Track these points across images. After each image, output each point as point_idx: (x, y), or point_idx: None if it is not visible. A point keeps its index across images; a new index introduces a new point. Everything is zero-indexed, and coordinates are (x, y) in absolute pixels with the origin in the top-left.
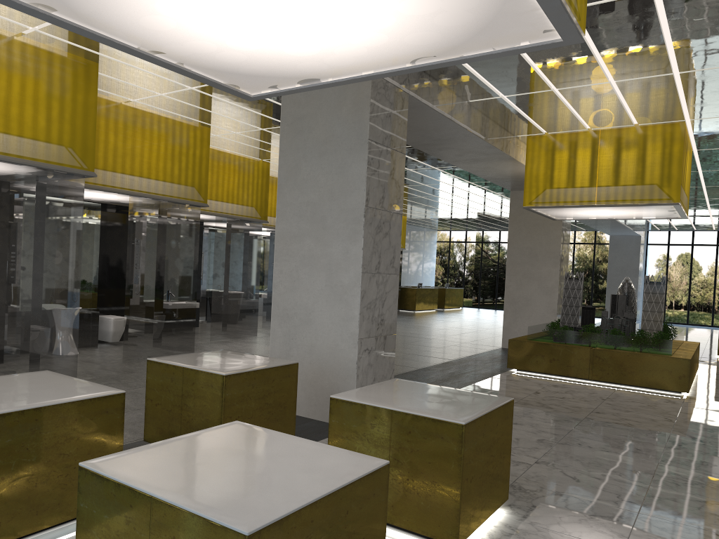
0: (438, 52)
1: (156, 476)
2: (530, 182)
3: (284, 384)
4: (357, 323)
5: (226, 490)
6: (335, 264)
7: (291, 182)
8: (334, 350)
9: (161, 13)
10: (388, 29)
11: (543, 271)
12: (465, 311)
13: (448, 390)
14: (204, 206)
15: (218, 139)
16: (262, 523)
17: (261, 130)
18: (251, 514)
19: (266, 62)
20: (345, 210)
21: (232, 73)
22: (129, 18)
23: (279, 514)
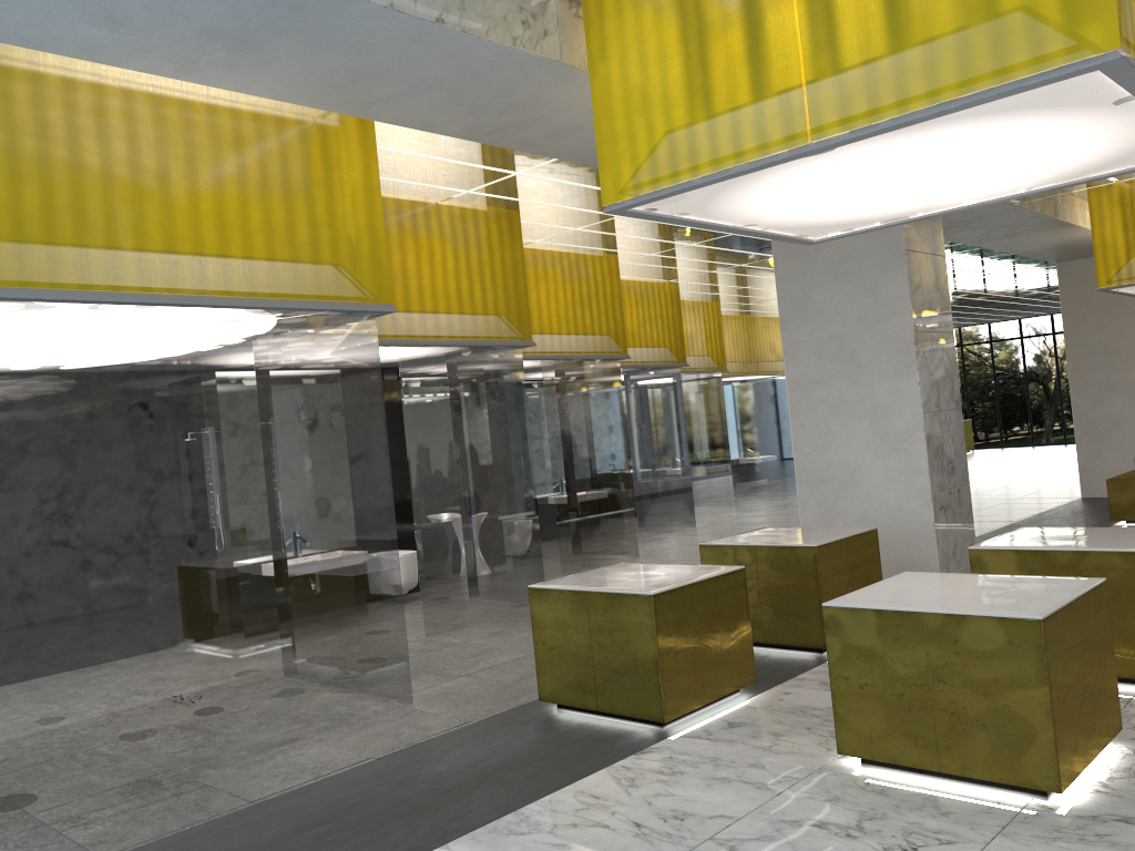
0: (1062, 179)
1: (906, 603)
2: (1103, 253)
3: (868, 554)
4: (927, 476)
5: (983, 603)
6: (881, 408)
7: (799, 315)
8: (898, 513)
9: (791, 200)
10: (1018, 174)
11: (1133, 374)
12: (982, 456)
13: (1099, 529)
14: (625, 358)
15: (620, 266)
16: (1046, 613)
17: (688, 245)
18: (1028, 610)
19: (861, 214)
20: (886, 340)
21: (813, 227)
22: (754, 208)
23: (1051, 608)
